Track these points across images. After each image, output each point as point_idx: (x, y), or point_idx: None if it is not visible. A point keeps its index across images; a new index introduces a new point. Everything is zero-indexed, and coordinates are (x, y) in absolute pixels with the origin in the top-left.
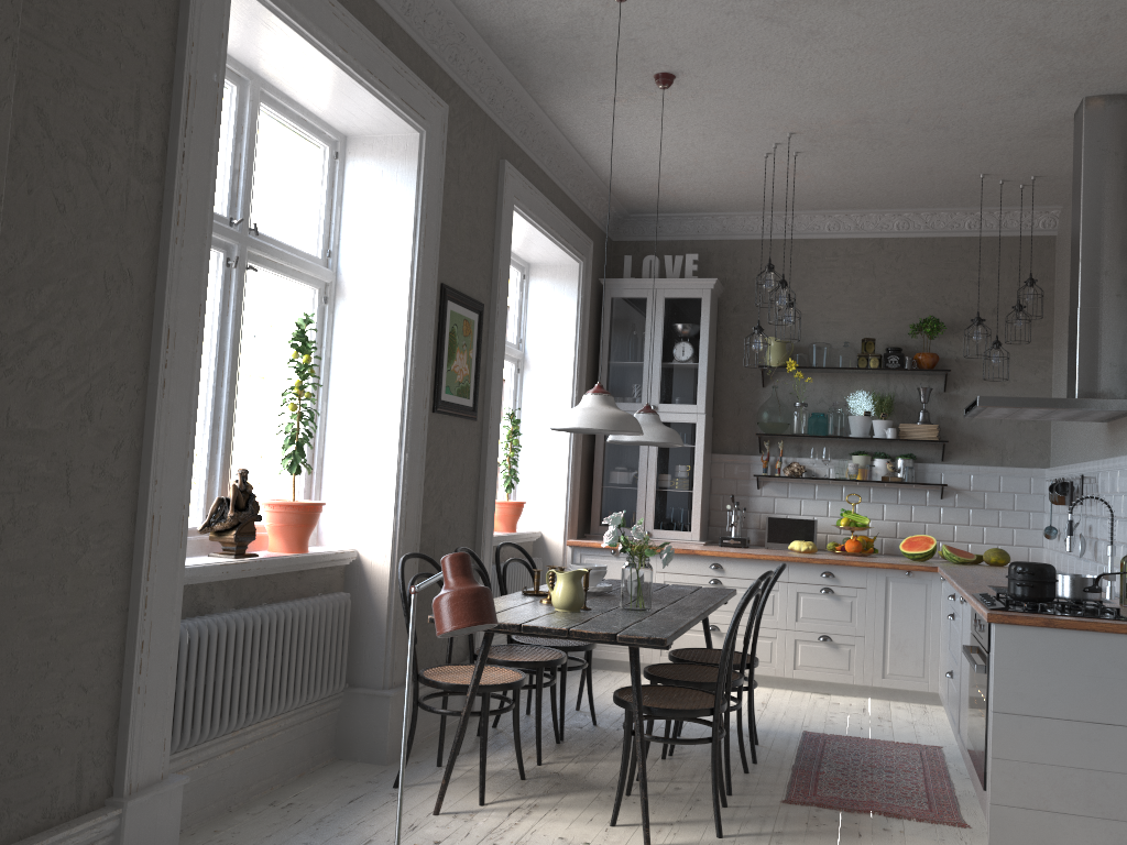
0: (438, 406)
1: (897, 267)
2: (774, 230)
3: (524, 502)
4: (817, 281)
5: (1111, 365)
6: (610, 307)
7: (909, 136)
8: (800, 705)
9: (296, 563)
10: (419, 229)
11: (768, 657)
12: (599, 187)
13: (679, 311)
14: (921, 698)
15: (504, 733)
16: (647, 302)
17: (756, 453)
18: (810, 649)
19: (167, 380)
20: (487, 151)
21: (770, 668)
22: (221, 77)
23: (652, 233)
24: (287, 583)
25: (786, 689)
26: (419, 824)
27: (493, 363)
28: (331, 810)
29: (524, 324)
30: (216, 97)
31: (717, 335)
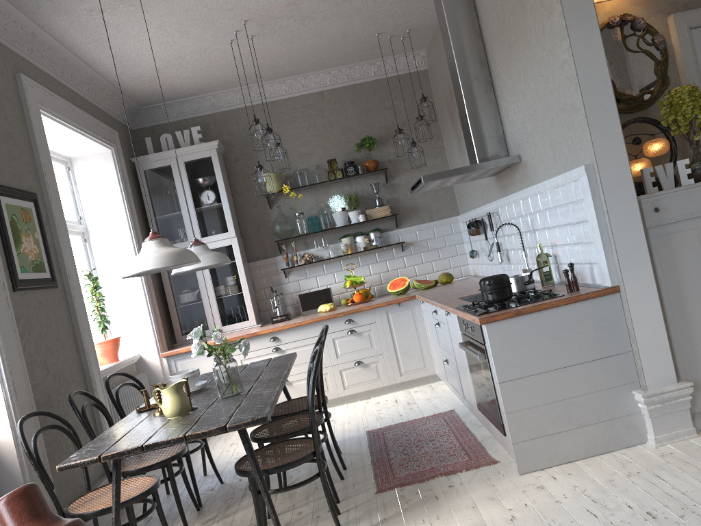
0: (18, 285)
1: (337, 109)
2: (248, 99)
3: (119, 337)
4: (287, 128)
5: (493, 137)
6: (145, 177)
7: (327, 11)
8: (356, 413)
9: None
10: None
11: (326, 387)
12: (110, 89)
13: (197, 169)
14: (427, 380)
15: (154, 518)
16: (172, 167)
17: (278, 254)
18: (351, 373)
19: None
20: (0, 67)
21: (329, 394)
22: None
23: (161, 118)
24: None
25: (342, 404)
26: None
27: (59, 239)
28: None
29: (80, 204)
30: None
31: (229, 180)
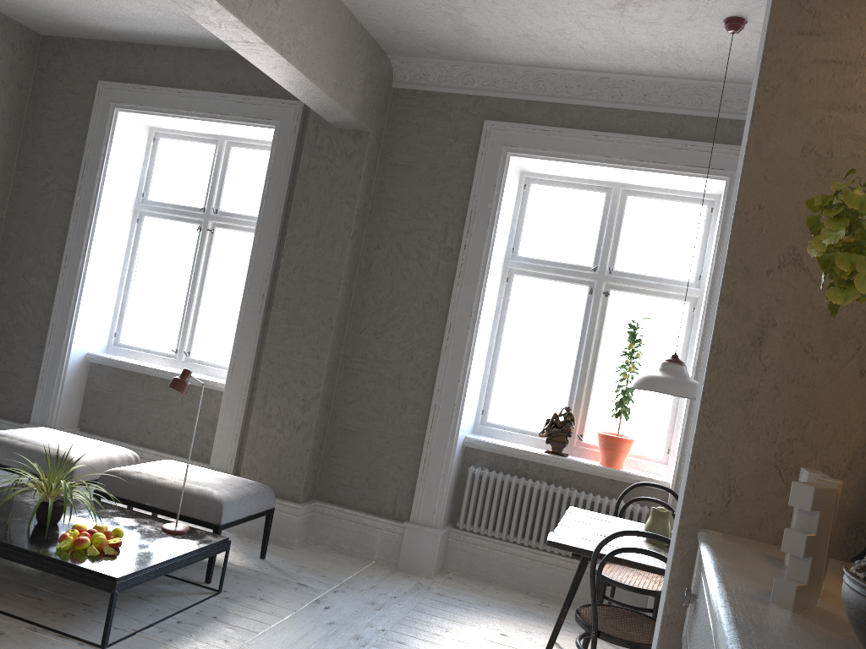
0: None
1: None
2: None
3: None
4: None
5: None
6: None
7: None
8: None
9: (594, 470)
10: (716, 250)
11: None
12: None
13: None
14: None
15: None
16: None
17: None
18: None
19: (449, 345)
20: None
21: None
22: (495, 204)
23: None
24: (597, 483)
25: None
26: (531, 634)
27: None
28: (542, 614)
29: None
30: (489, 215)
31: None
